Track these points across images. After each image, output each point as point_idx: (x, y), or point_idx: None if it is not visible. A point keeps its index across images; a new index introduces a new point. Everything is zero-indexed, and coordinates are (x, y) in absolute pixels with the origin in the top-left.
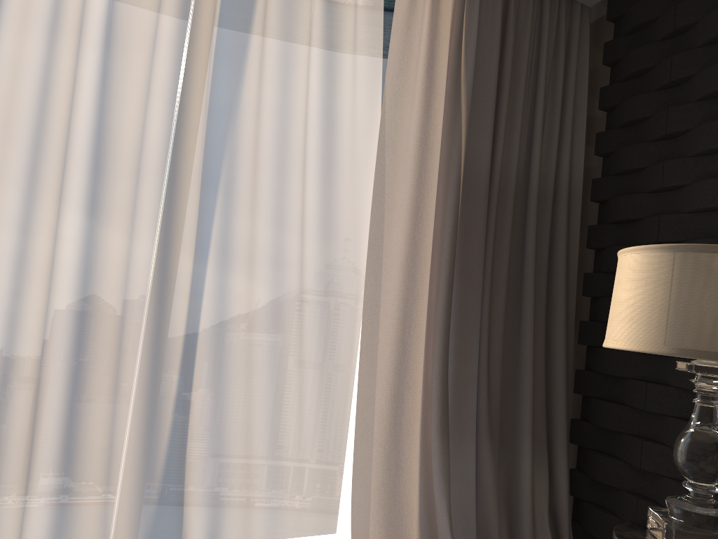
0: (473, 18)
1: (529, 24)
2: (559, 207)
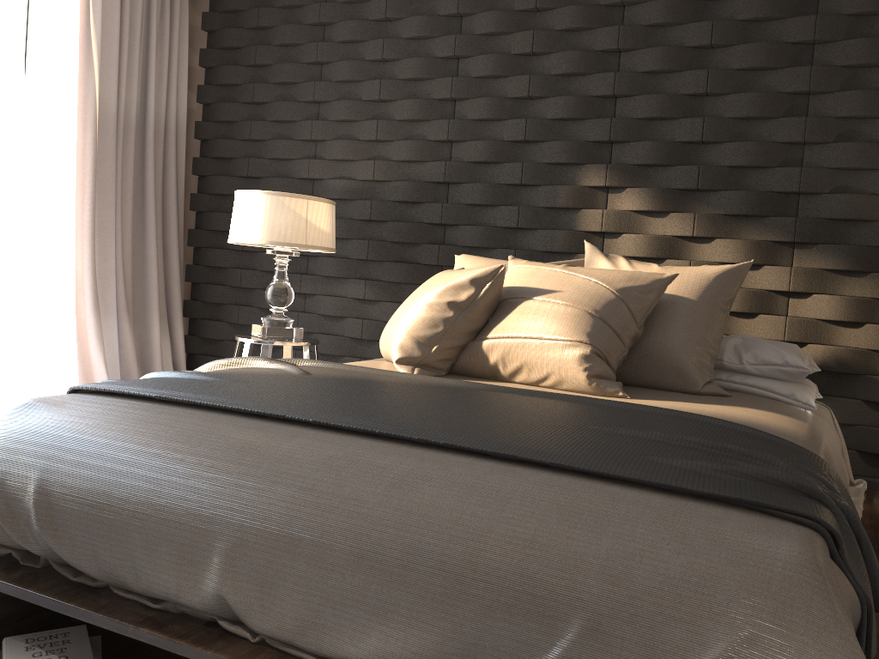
0: None
1: None
2: (169, 140)
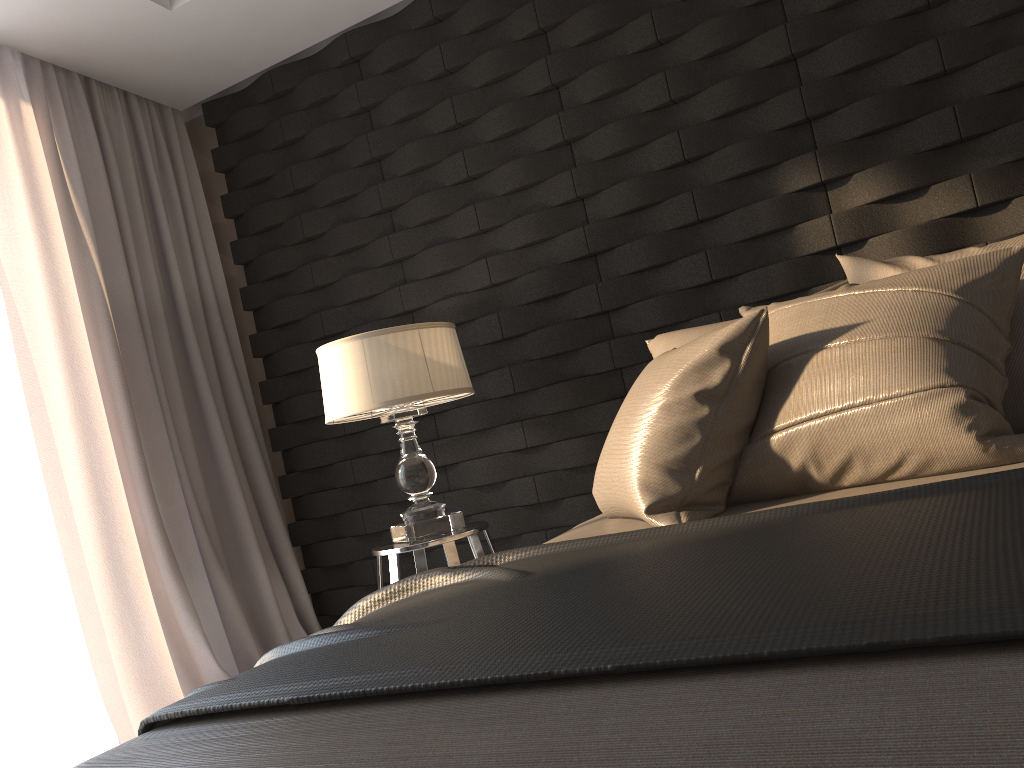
0: (67, 141)
1: (126, 138)
2: (213, 323)
